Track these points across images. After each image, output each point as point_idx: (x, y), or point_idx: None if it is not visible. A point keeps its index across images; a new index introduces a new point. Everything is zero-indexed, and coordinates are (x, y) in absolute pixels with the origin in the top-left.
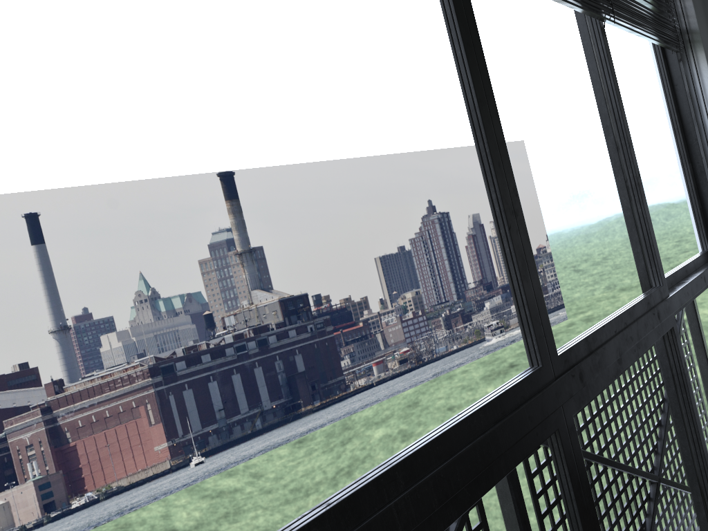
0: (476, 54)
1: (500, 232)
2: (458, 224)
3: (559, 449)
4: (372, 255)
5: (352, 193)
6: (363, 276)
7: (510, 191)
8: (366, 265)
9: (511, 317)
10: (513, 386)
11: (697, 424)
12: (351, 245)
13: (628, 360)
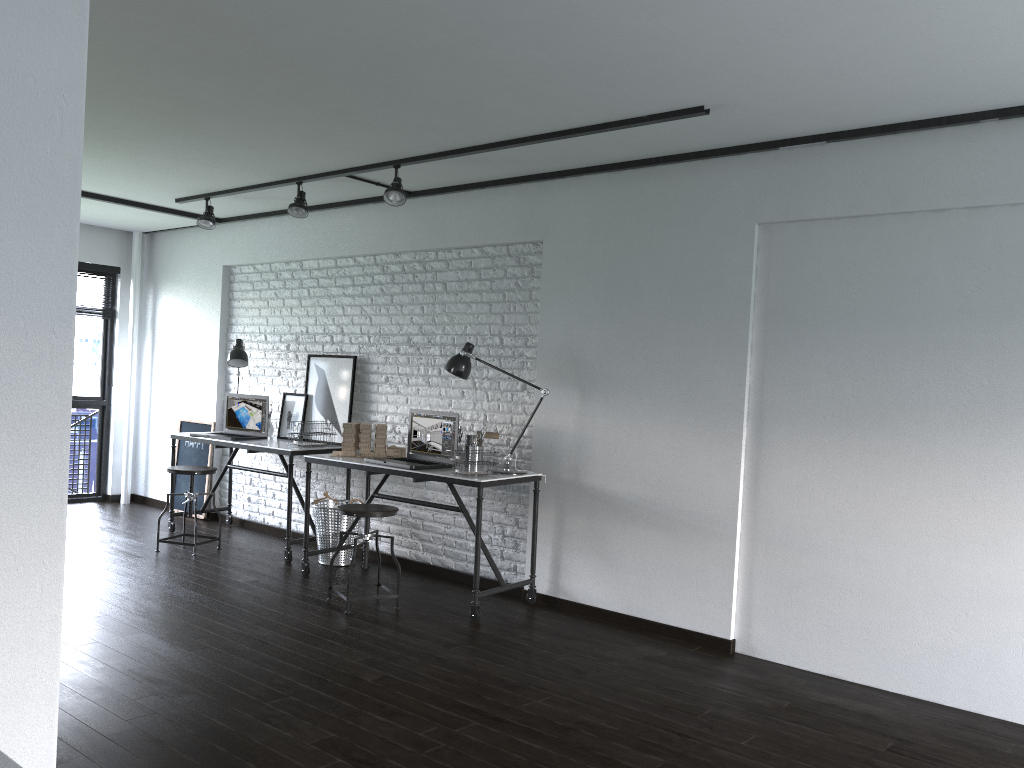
0: None
1: None
2: None
3: None
4: None
5: None
6: None
7: None
8: None
9: None
10: None
11: None
12: None
13: None
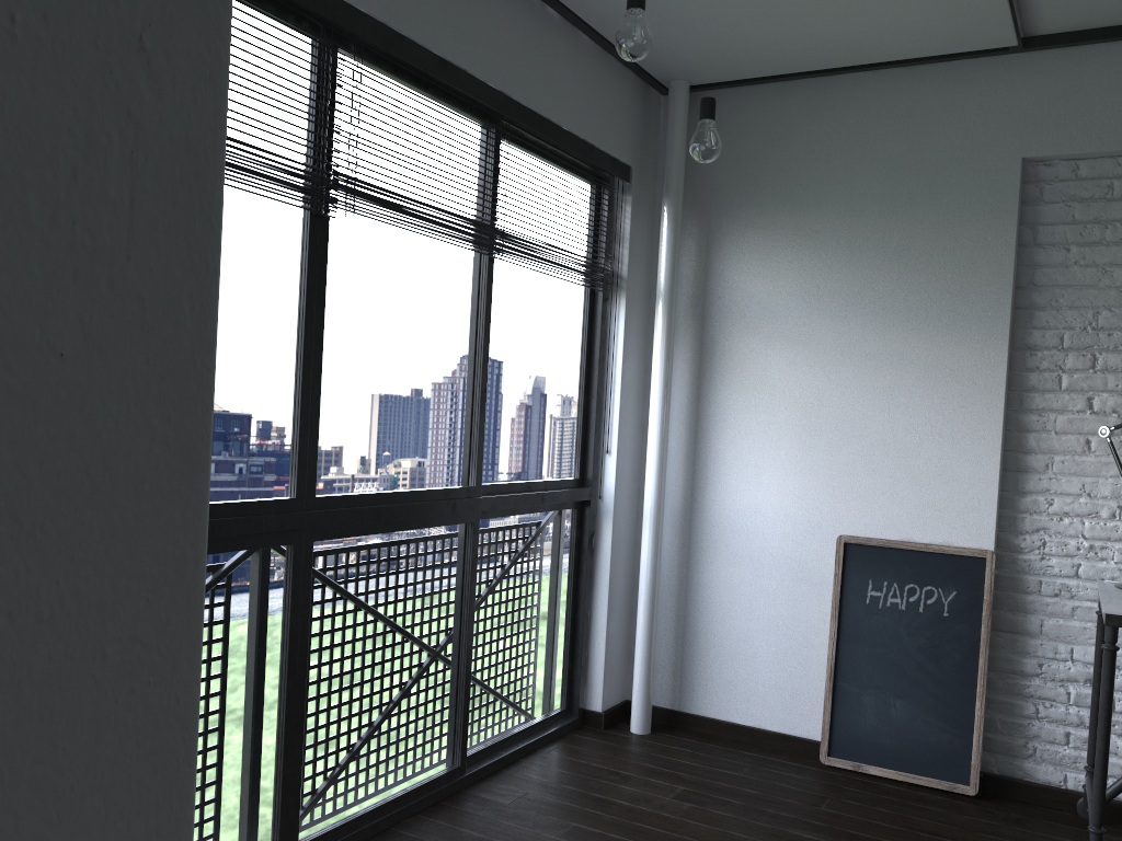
0: (319, 271)
1: (296, 398)
2: (510, 383)
3: (291, 558)
4: (370, 388)
5: (369, 288)
6: (346, 415)
7: (314, 372)
8: (356, 401)
9: (546, 538)
10: (261, 501)
11: (470, 608)
12: (342, 365)
13: (397, 527)
